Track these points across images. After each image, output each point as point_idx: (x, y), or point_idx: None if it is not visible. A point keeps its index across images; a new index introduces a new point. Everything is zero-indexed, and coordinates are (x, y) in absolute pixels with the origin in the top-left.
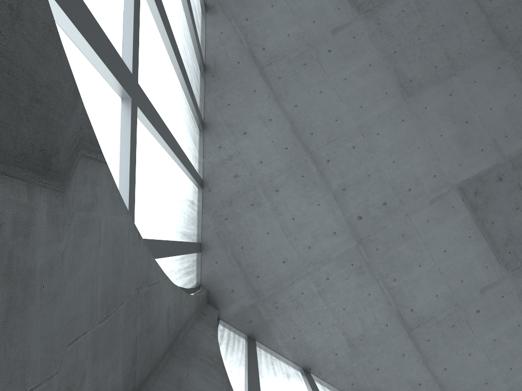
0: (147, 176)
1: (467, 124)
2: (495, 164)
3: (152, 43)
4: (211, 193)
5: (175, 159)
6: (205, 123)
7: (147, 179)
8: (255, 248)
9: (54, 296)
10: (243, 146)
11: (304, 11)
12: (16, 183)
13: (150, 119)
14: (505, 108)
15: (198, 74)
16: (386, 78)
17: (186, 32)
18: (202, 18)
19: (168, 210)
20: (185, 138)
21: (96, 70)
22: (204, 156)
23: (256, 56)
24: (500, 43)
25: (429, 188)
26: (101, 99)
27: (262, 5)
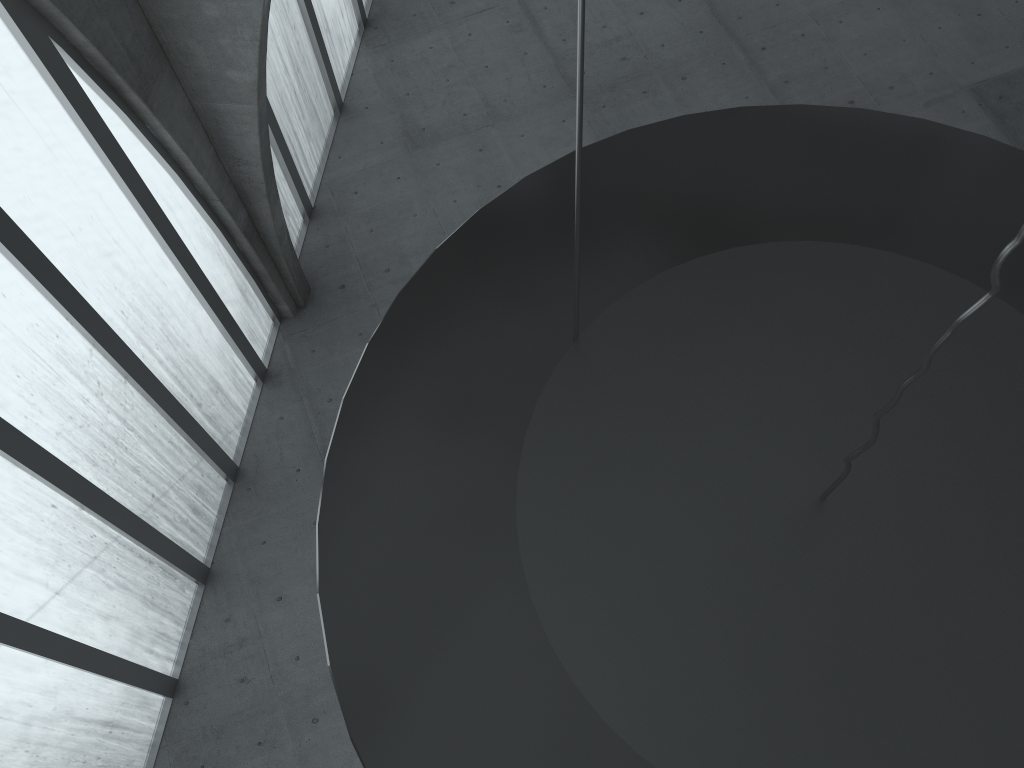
0: None
1: None
2: None
3: None
4: (188, 709)
5: None
6: (213, 572)
7: None
8: None
9: None
10: (271, 622)
11: None
12: None
13: None
14: None
15: (208, 483)
16: None
17: (141, 415)
18: (254, 391)
19: None
20: (84, 597)
21: None
22: (194, 633)
23: None
24: None
25: None
26: None
27: None
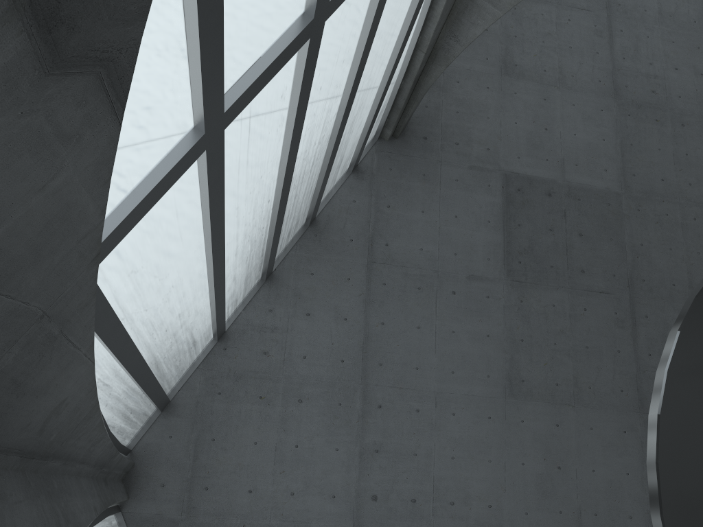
0: (161, 241)
1: (559, 470)
2: None
3: (271, 124)
4: (224, 353)
5: (209, 265)
6: (273, 276)
7: (159, 243)
8: (228, 451)
9: None
10: (296, 326)
11: (451, 237)
12: None
13: (211, 182)
14: (610, 480)
15: (301, 220)
16: (497, 360)
17: (317, 165)
18: (344, 174)
19: (159, 311)
20: (238, 263)
21: (188, 65)
22: (246, 308)
23: (374, 246)
24: (638, 405)
25: (475, 517)
26: (171, 97)
27: (413, 204)
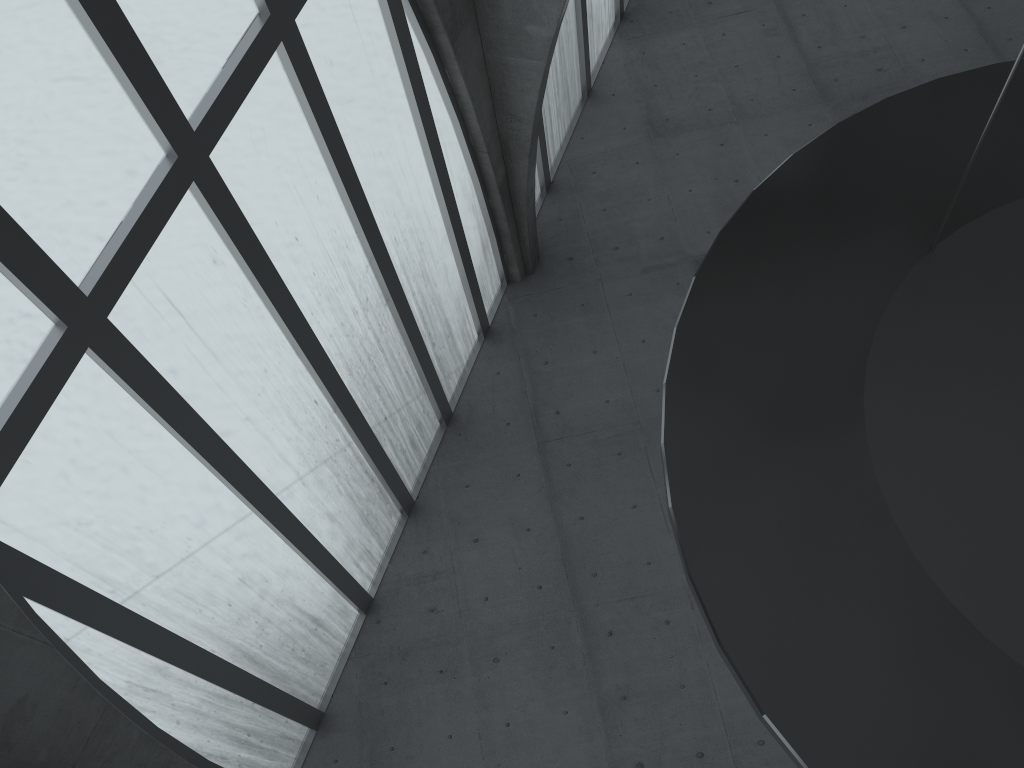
0: (111, 477)
1: None
2: None
3: (223, 299)
4: (379, 628)
5: (246, 503)
6: (416, 506)
7: (109, 481)
8: (416, 759)
9: None
10: (465, 561)
11: (645, 370)
12: None
13: (139, 387)
14: None
15: (426, 421)
16: None
17: (390, 339)
18: (475, 345)
19: (188, 577)
20: (321, 495)
21: None
22: (392, 559)
23: (541, 420)
24: None
25: None
26: None
27: (578, 347)
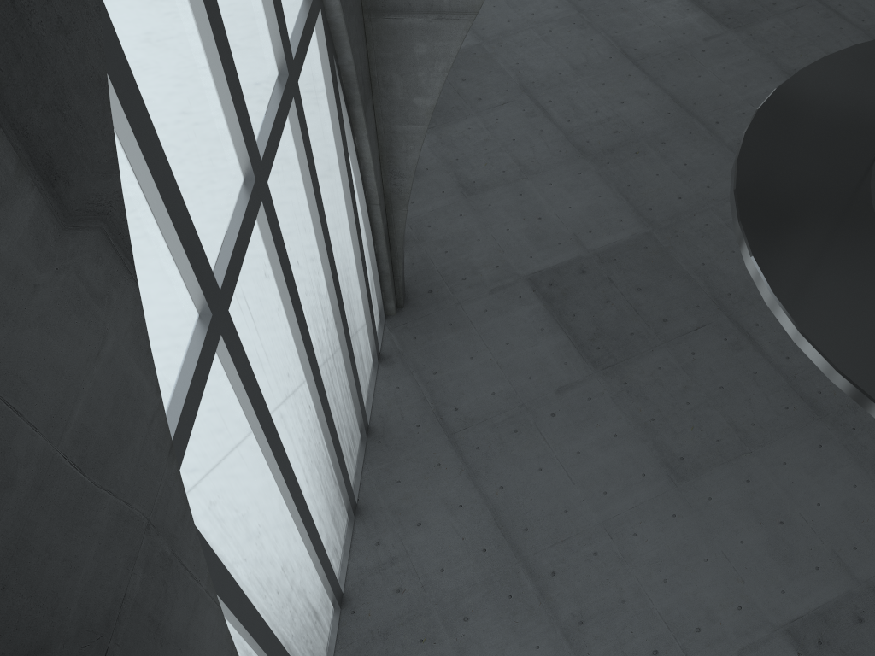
0: (224, 460)
1: (783, 525)
2: (846, 592)
3: (269, 308)
4: (355, 617)
5: (285, 493)
6: (359, 507)
7: (223, 464)
8: None
9: (6, 311)
10: (415, 543)
11: (516, 365)
12: (6, 141)
13: (242, 376)
14: (843, 503)
15: (355, 432)
16: (641, 454)
17: (338, 357)
18: (372, 369)
19: (259, 562)
20: (314, 493)
21: (167, 245)
22: (350, 556)
23: (444, 418)
24: (814, 411)
25: (733, 629)
26: (166, 282)
27: (457, 356)
